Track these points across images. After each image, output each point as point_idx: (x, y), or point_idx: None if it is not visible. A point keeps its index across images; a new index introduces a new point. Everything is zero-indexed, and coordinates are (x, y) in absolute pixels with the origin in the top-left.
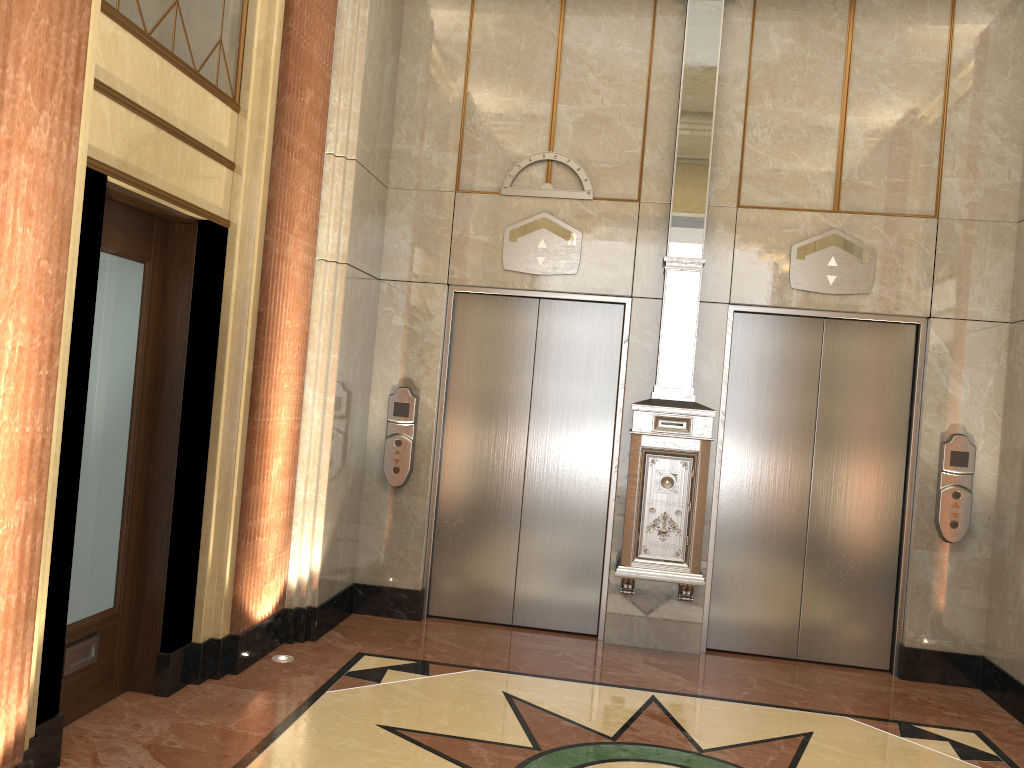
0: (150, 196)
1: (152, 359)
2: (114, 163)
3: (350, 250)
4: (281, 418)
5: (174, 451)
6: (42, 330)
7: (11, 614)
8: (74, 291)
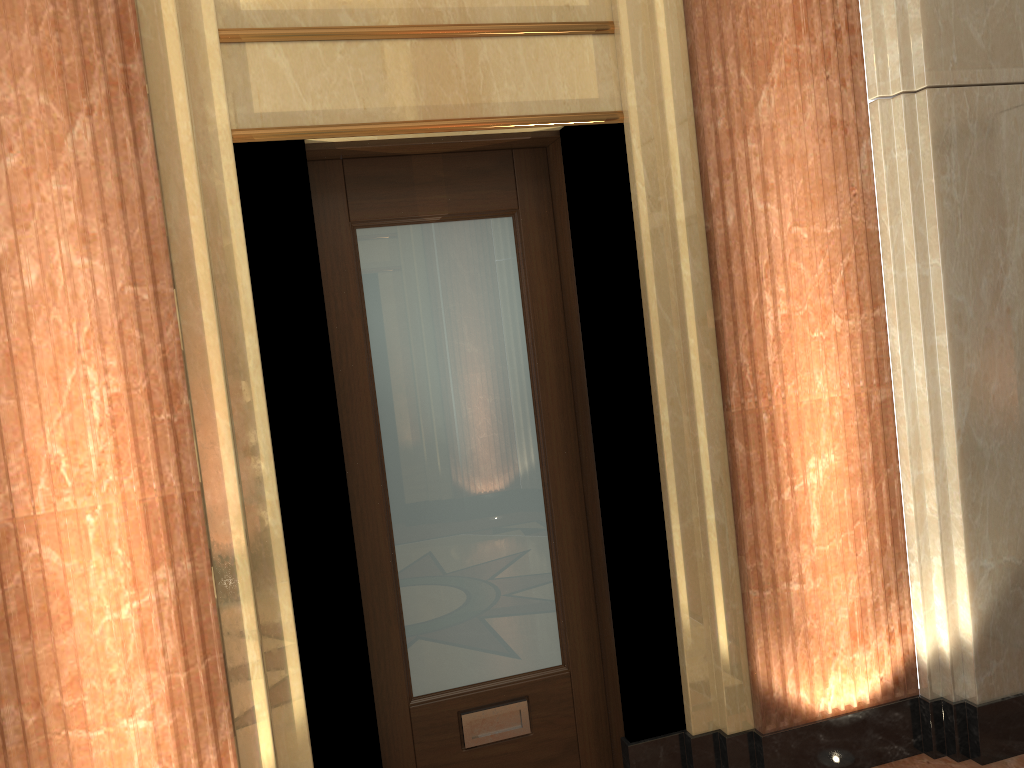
0: (417, 135)
1: (555, 339)
2: (314, 119)
3: (936, 59)
4: (818, 388)
5: (593, 462)
6: (151, 367)
7: (183, 696)
8: (251, 302)
